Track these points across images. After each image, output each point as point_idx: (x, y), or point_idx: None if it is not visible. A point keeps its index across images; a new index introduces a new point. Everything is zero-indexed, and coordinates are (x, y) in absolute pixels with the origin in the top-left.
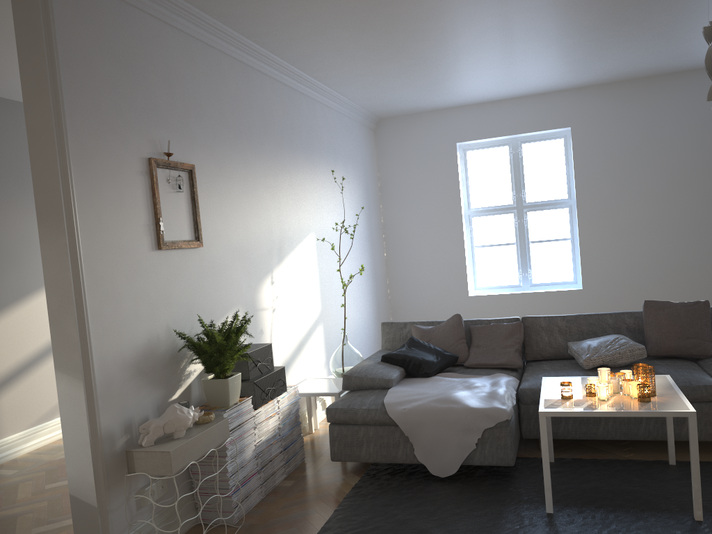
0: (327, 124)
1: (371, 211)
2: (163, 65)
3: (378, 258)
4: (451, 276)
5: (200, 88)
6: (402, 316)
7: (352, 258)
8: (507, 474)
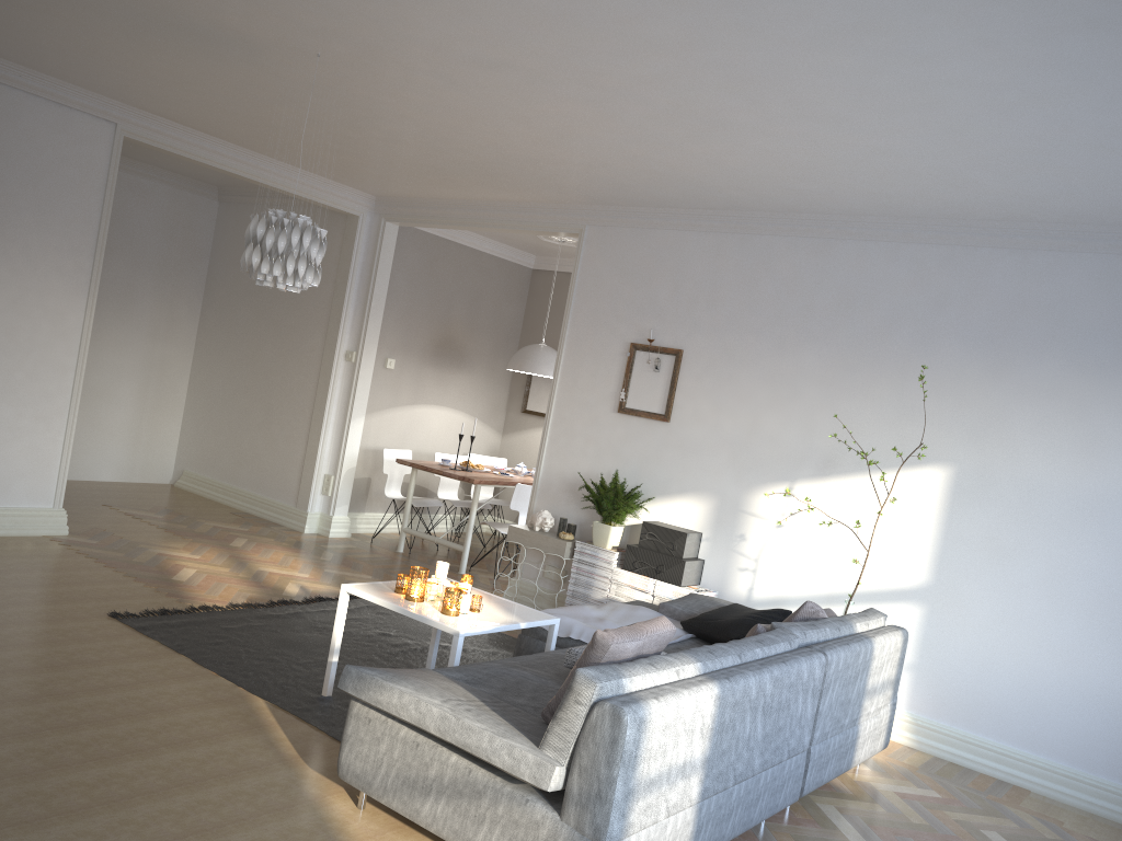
0: (1112, 289)
1: None
2: (676, 267)
3: None
4: None
5: (722, 279)
6: None
7: None
8: None
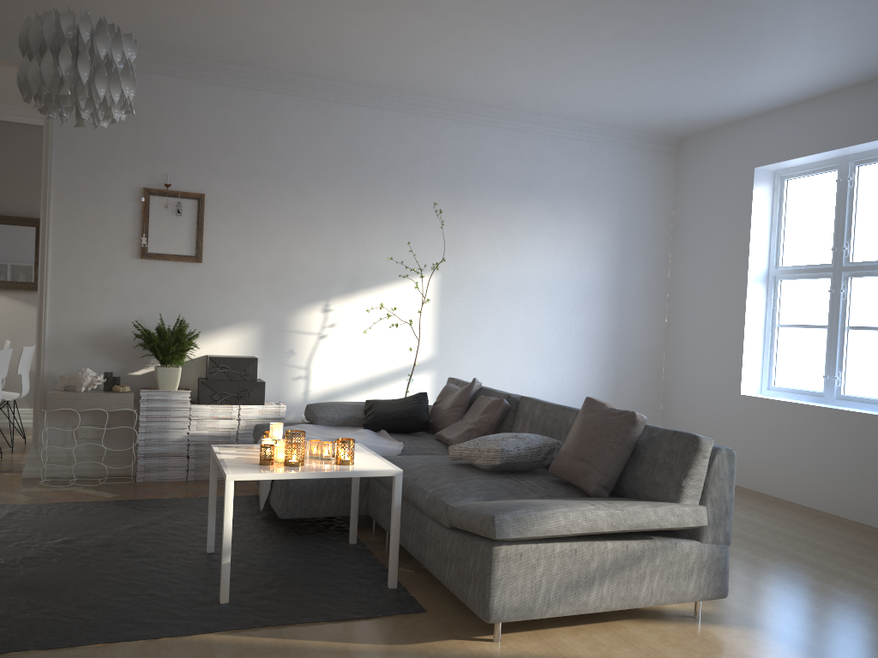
0: (512, 151)
1: (631, 260)
2: (181, 114)
3: (638, 322)
4: (725, 361)
5: (234, 129)
6: (671, 406)
7: (544, 311)
8: (297, 532)
